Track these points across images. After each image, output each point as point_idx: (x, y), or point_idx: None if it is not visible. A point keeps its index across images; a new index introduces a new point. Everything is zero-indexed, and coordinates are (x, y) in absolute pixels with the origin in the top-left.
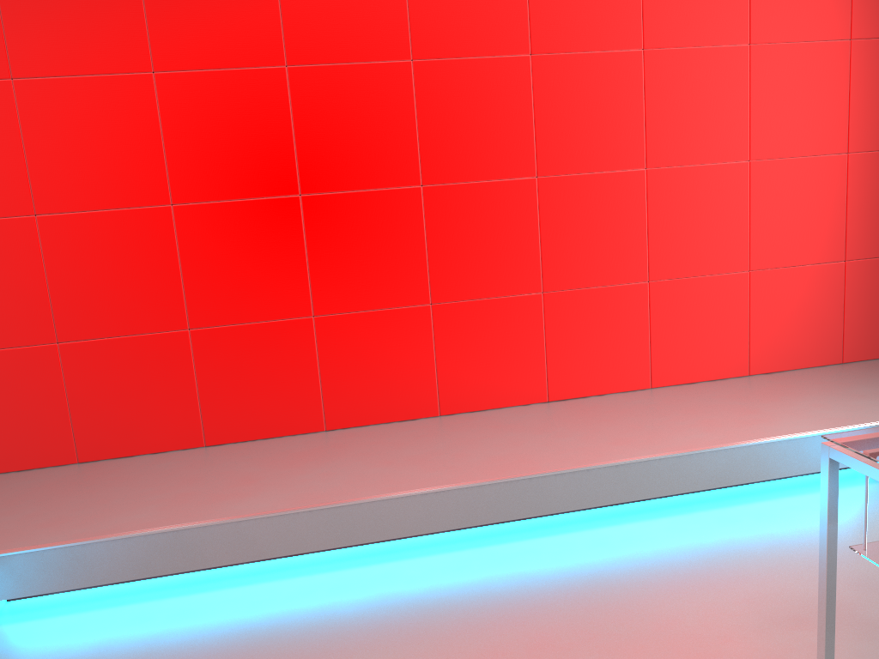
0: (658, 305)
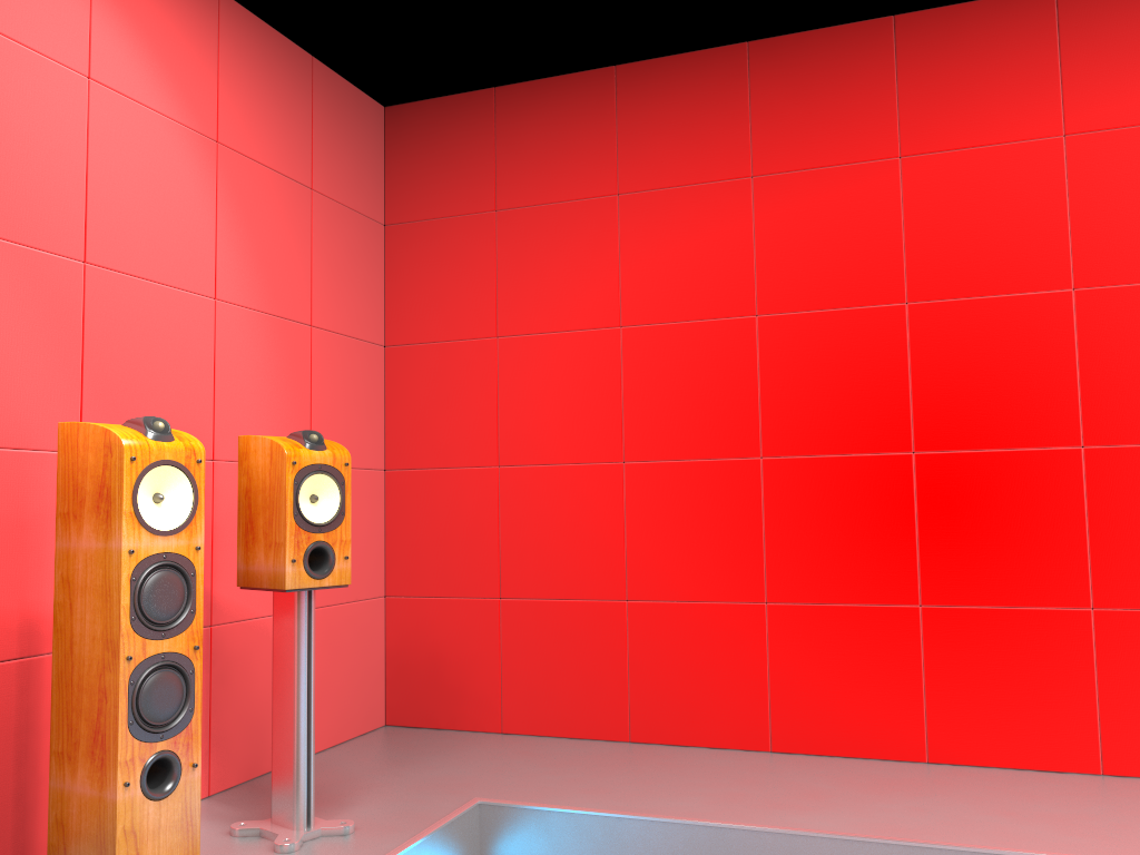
0: None
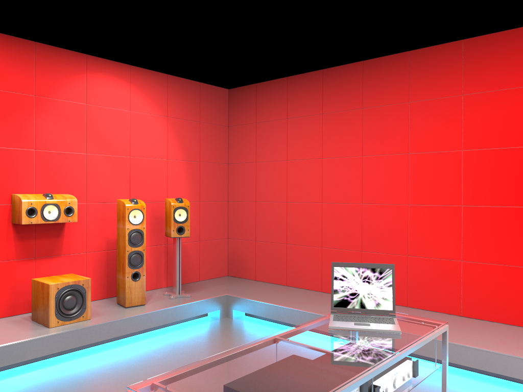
0: None
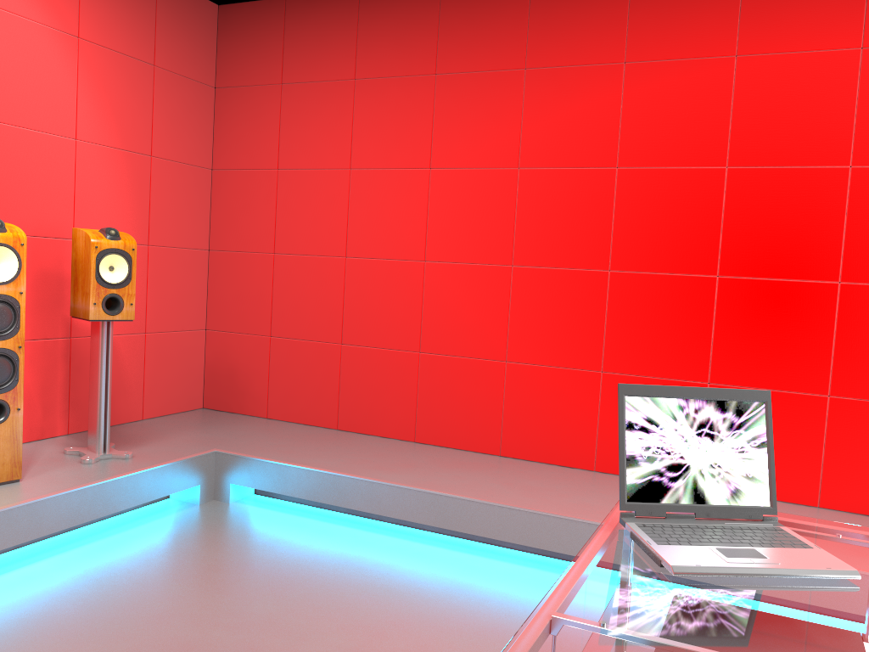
0: (838, 423)
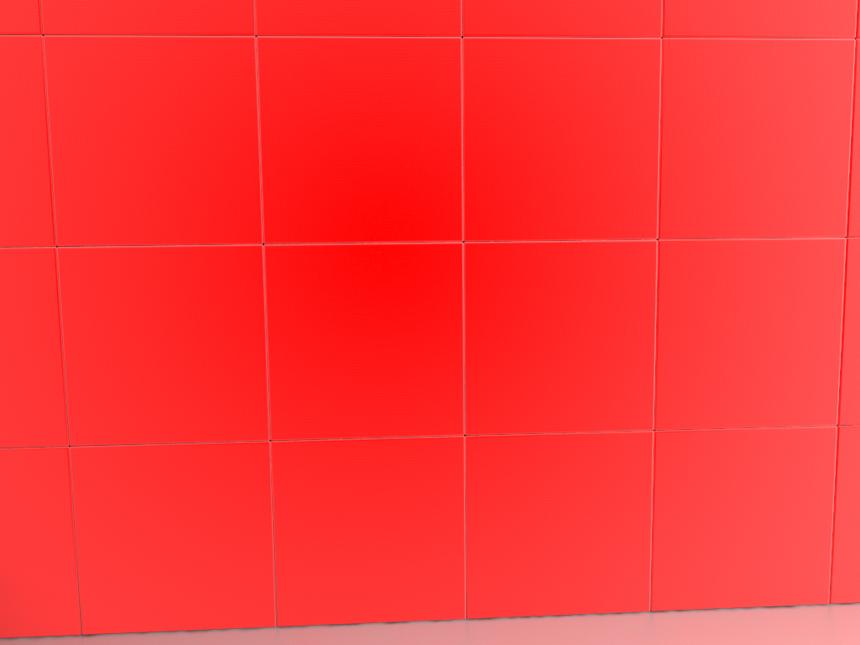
0: None
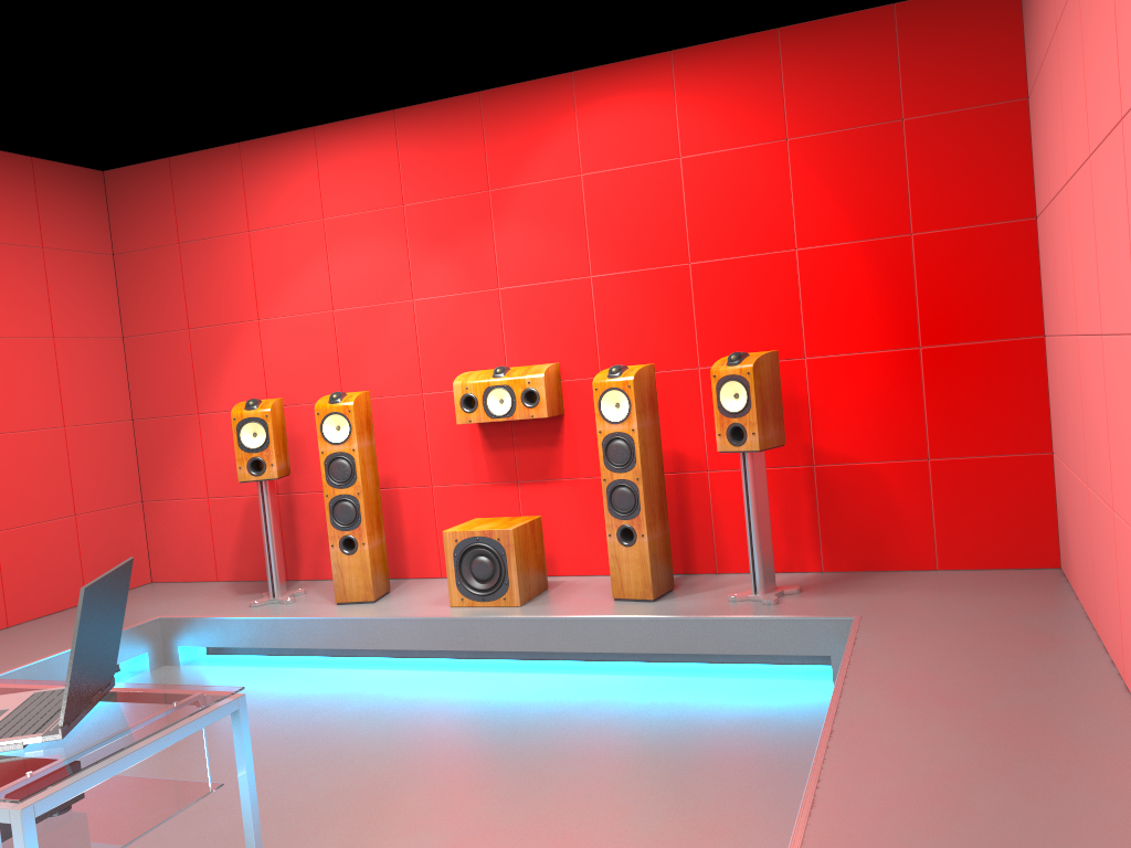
0: None
